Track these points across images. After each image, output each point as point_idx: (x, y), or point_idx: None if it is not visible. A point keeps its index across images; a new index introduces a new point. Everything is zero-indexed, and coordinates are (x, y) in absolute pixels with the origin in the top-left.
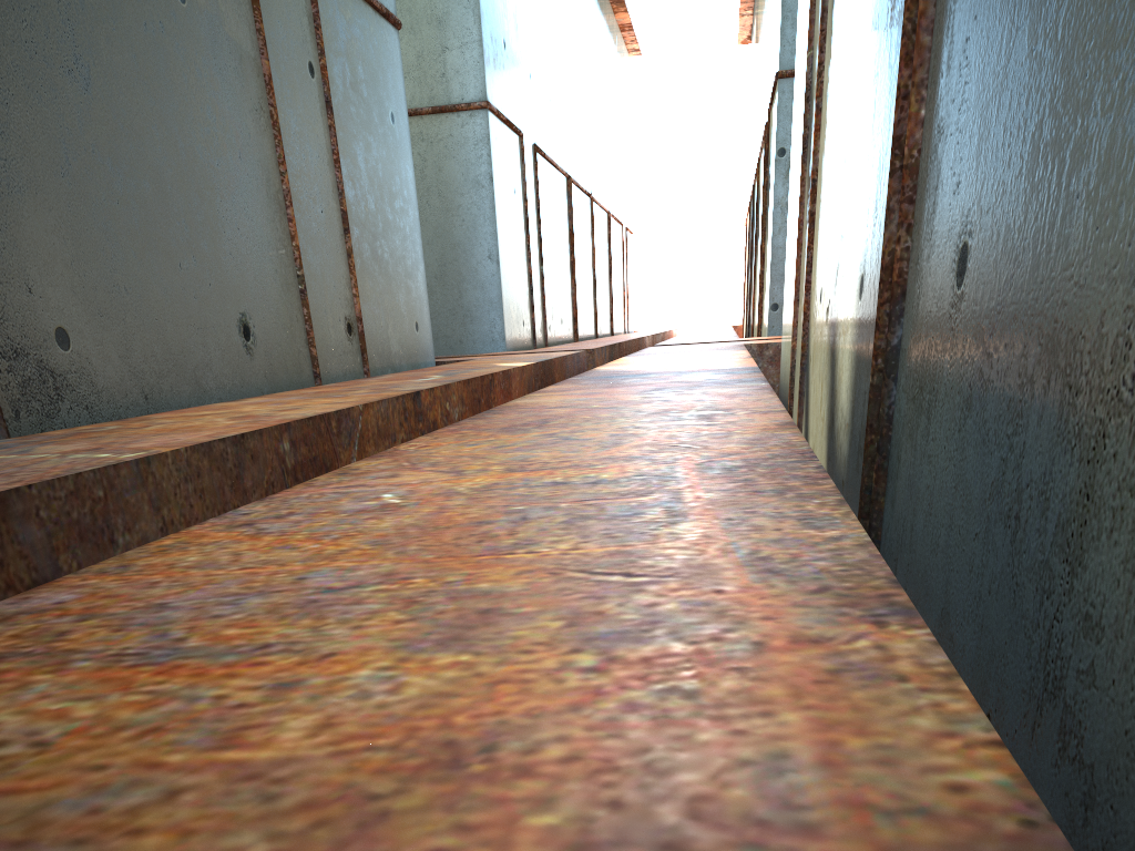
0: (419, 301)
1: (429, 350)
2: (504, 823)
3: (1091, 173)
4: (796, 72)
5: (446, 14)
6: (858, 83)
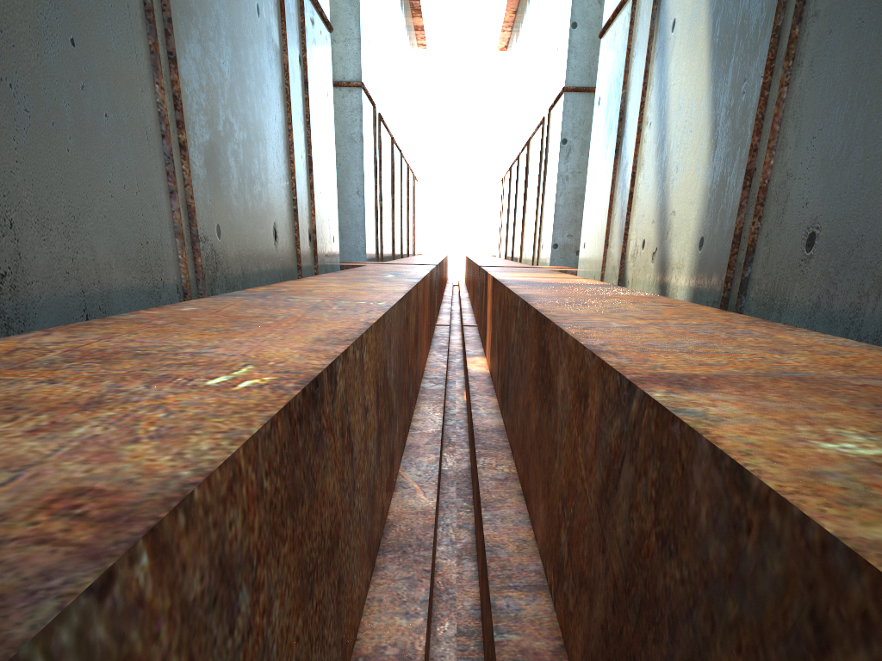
0: (335, 222)
1: (338, 256)
2: None
3: None
4: (597, 96)
5: (335, 17)
6: (694, 127)
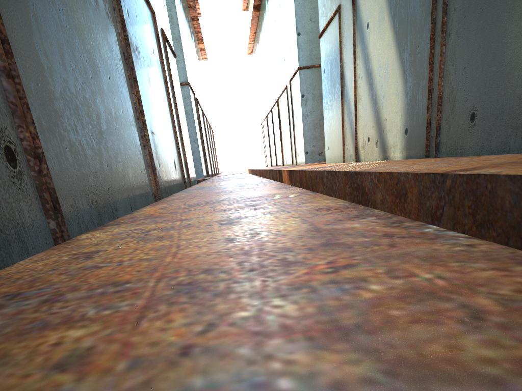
0: (191, 157)
1: (195, 175)
2: None
3: None
4: (323, 68)
5: None
6: (390, 75)
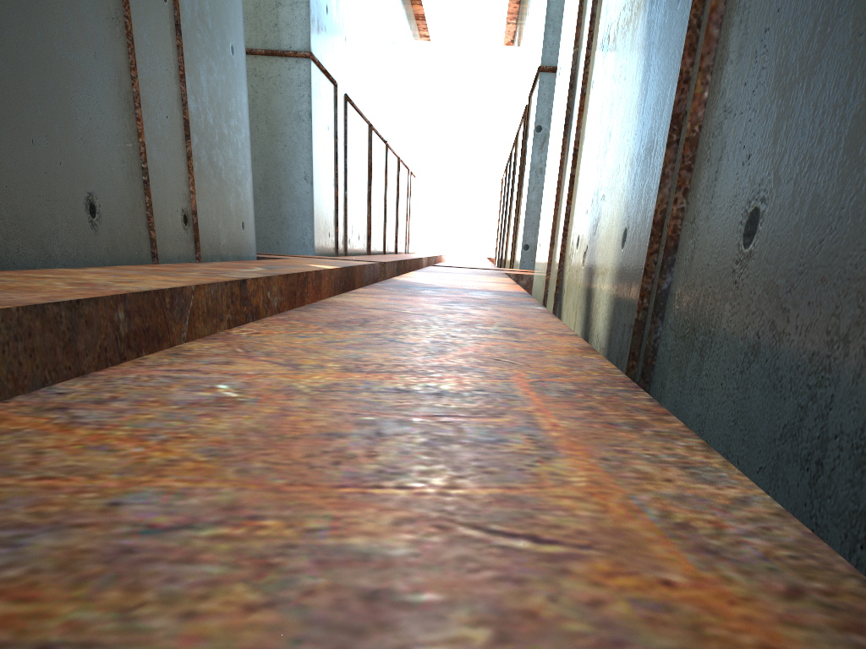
0: (246, 205)
1: (252, 246)
2: None
3: None
4: (559, 66)
5: None
6: (628, 72)
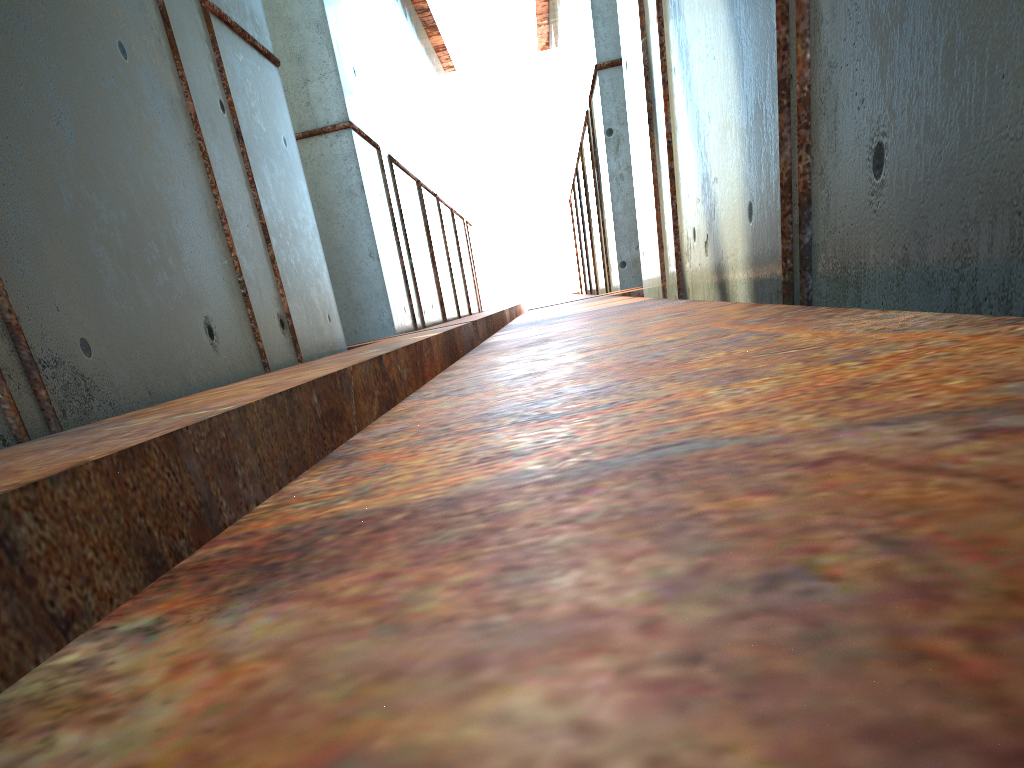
0: (328, 297)
1: (341, 338)
2: (934, 387)
3: (1014, 57)
4: (624, 60)
5: (303, 52)
6: (716, 51)
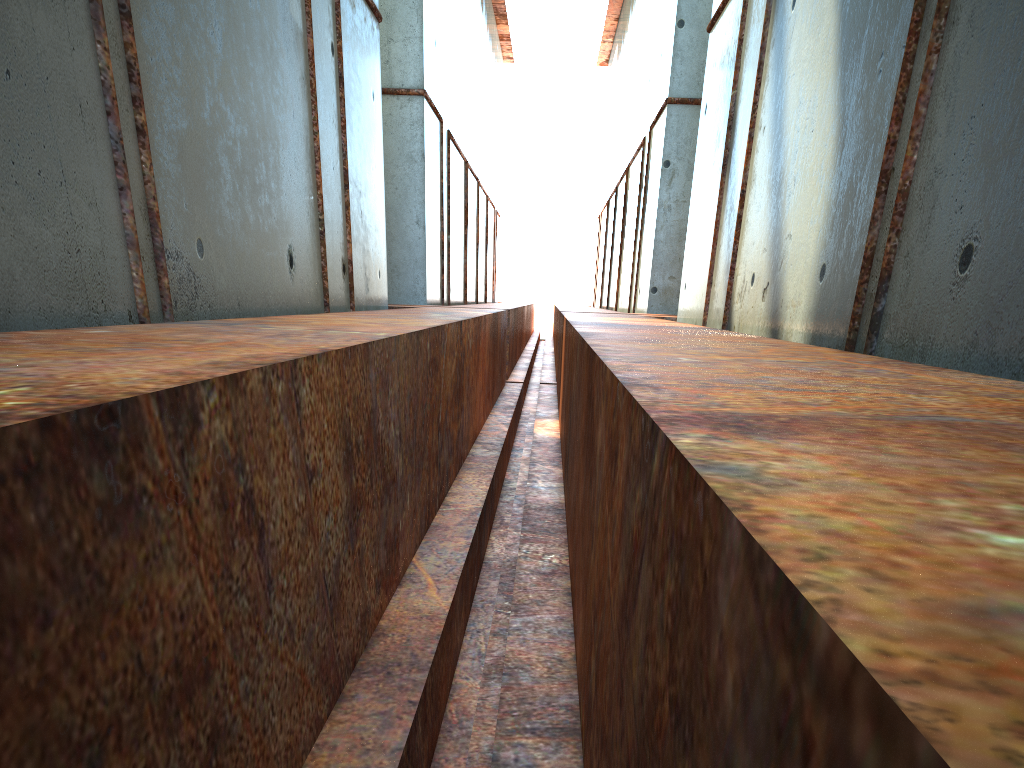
0: (381, 253)
1: (385, 295)
2: None
3: None
4: (704, 103)
5: (393, 11)
6: (816, 126)
